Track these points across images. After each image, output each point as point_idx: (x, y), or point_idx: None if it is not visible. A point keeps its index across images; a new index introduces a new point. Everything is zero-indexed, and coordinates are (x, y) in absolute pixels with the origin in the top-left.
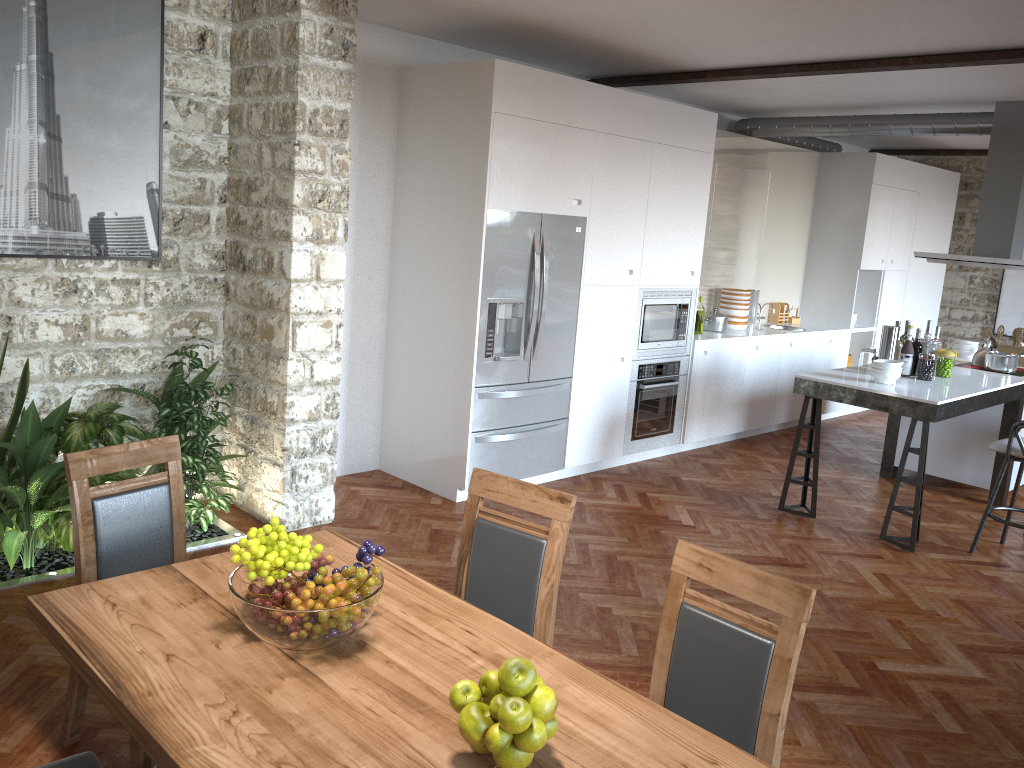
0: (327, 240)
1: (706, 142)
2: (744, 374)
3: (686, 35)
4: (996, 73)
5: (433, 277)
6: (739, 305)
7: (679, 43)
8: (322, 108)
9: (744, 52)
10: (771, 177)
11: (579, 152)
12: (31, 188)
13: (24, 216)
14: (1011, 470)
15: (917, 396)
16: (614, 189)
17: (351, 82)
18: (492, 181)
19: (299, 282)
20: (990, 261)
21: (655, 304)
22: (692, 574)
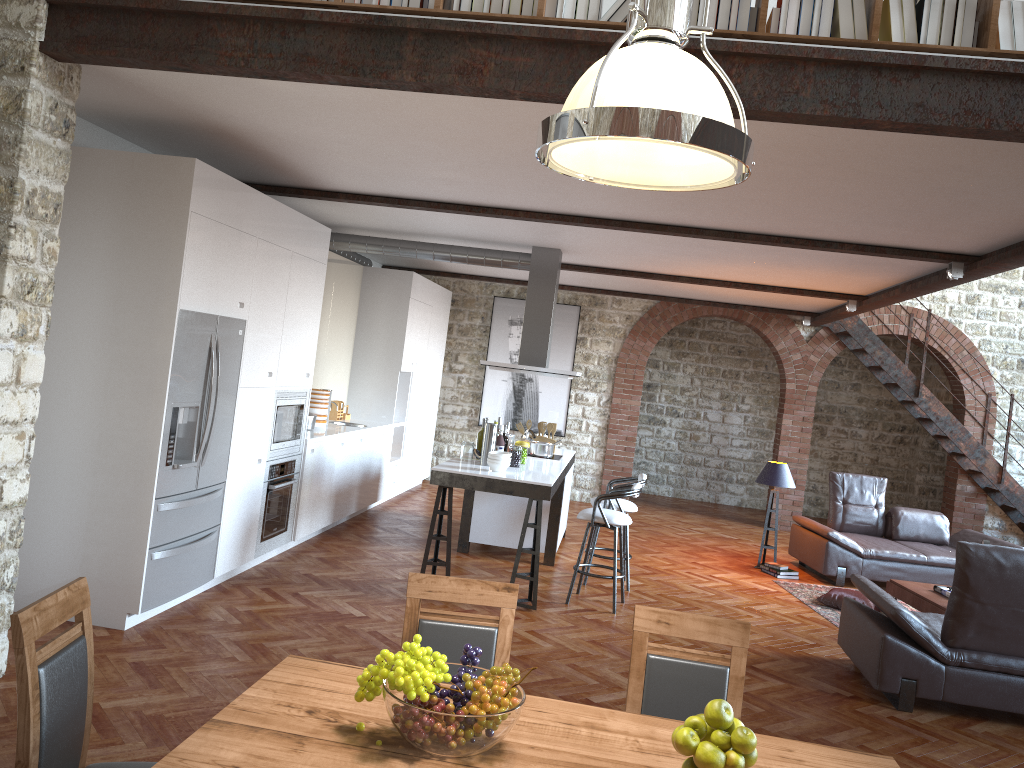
0: (30, 337)
1: (323, 254)
2: (334, 469)
3: (365, 166)
4: (560, 229)
5: (96, 378)
6: (321, 404)
7: (348, 170)
8: (39, 188)
9: (395, 185)
10: (335, 286)
11: (246, 256)
12: None
13: None
14: (558, 535)
15: (533, 480)
16: (266, 294)
17: (68, 163)
18: (185, 281)
19: None
20: (539, 370)
21: (284, 405)
22: (653, 630)
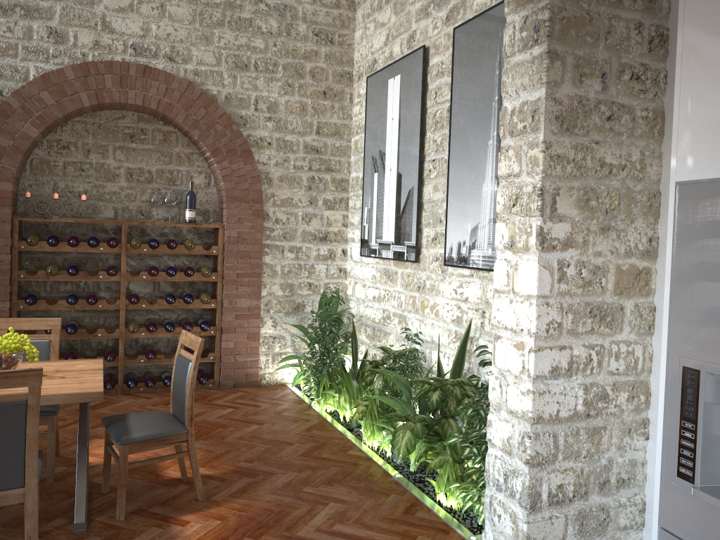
0: (520, 248)
1: None
2: None
3: None
4: None
5: None
6: None
7: None
8: (519, 105)
9: None
10: None
11: None
12: (489, 222)
13: (486, 242)
14: None
15: None
16: None
17: (542, 64)
18: (683, 128)
19: (500, 293)
20: None
21: None
22: None
